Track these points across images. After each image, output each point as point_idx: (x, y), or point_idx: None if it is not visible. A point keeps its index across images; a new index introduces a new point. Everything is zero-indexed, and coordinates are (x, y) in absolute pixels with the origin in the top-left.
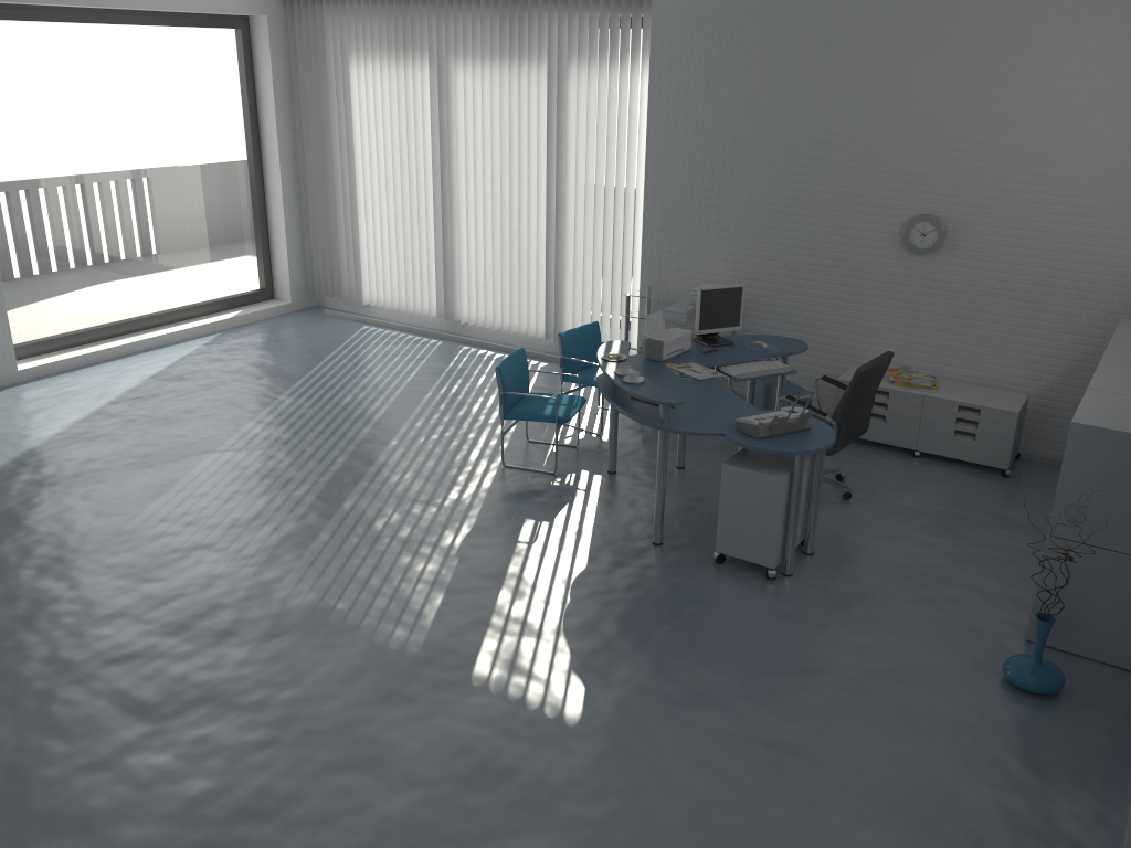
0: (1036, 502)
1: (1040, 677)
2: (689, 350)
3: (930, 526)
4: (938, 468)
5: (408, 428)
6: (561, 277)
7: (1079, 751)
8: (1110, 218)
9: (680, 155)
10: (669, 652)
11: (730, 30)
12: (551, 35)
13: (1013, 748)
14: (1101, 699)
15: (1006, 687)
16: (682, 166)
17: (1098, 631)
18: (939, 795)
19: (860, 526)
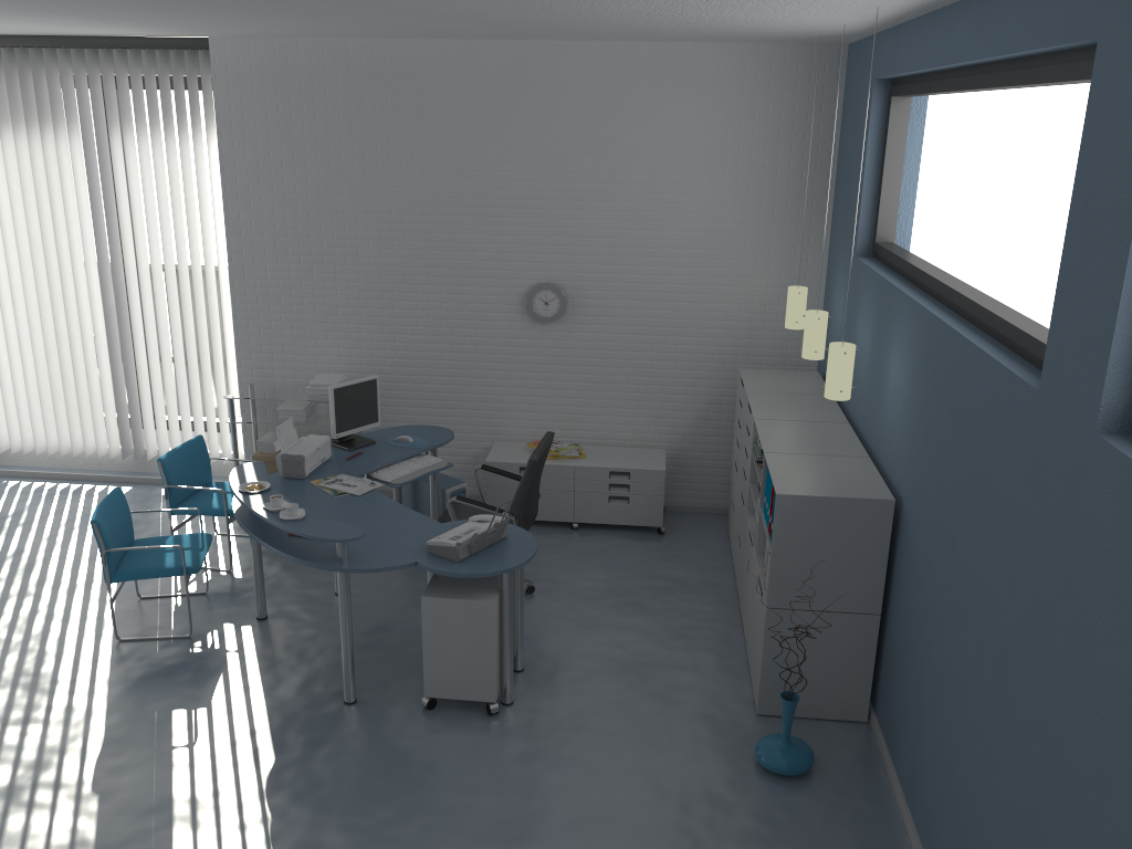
0: (699, 556)
1: (796, 757)
2: (330, 458)
3: (620, 605)
4: (600, 537)
5: None
6: (134, 382)
7: (857, 829)
8: (713, 275)
9: (269, 233)
10: None
11: (310, 95)
12: (82, 98)
13: (803, 848)
14: (846, 762)
15: (766, 776)
16: (272, 245)
17: (822, 690)
18: None
19: (556, 622)
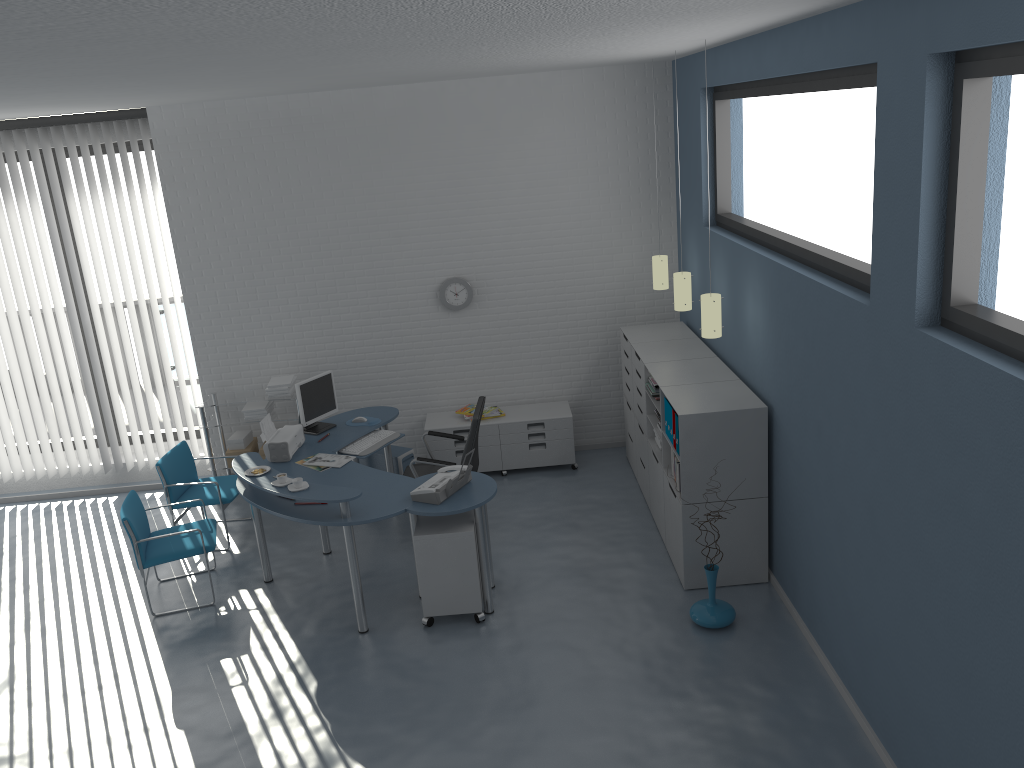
0: (609, 481)
1: (722, 613)
2: (304, 442)
3: (557, 527)
4: (526, 479)
5: (10, 617)
6: (107, 406)
7: (777, 656)
8: (588, 255)
9: (216, 264)
10: (453, 725)
11: (239, 146)
12: (38, 169)
13: (741, 675)
14: (759, 612)
15: (702, 631)
16: (219, 274)
17: (731, 562)
18: (729, 738)
19: (510, 547)
